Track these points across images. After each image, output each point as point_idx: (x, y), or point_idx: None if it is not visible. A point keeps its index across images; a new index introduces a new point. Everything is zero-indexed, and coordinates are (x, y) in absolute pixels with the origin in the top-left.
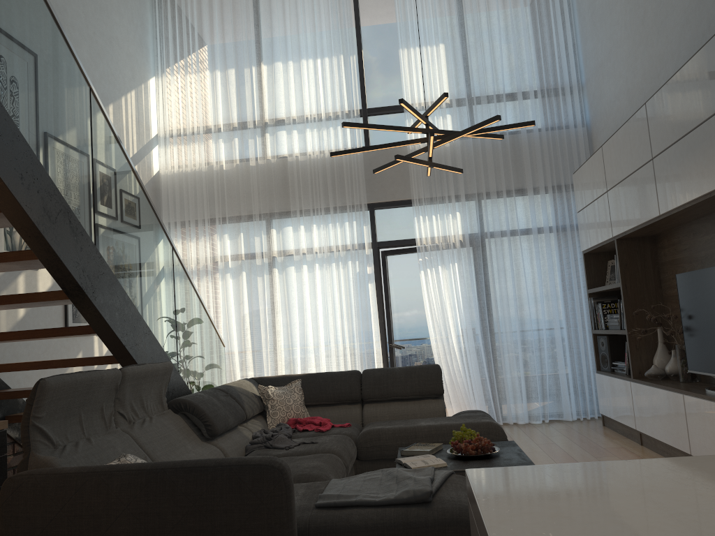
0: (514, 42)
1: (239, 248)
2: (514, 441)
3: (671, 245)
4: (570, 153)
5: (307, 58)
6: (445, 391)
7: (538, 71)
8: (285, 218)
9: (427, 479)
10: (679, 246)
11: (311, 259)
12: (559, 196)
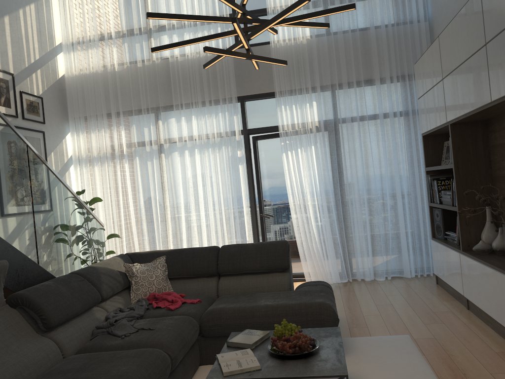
0: None
1: (132, 138)
2: (358, 301)
3: (502, 129)
4: (414, 46)
5: None
6: (302, 256)
7: None
8: (169, 111)
9: None
10: None
11: (191, 146)
12: (403, 85)
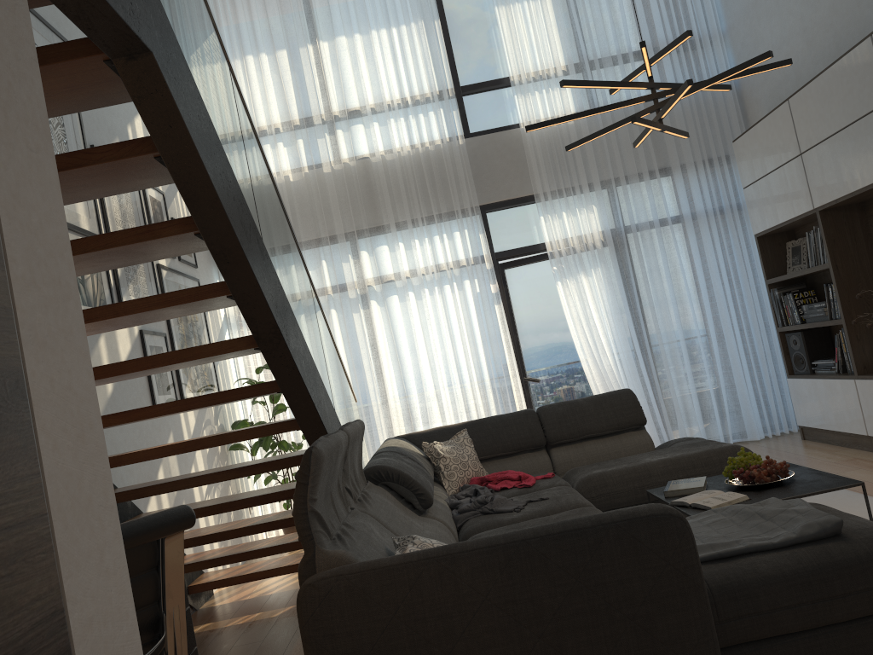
0: None
1: (324, 280)
2: None
3: None
4: (718, 119)
5: (379, 28)
6: None
7: (668, 21)
8: (376, 236)
9: (815, 508)
10: None
11: (419, 283)
12: (711, 172)
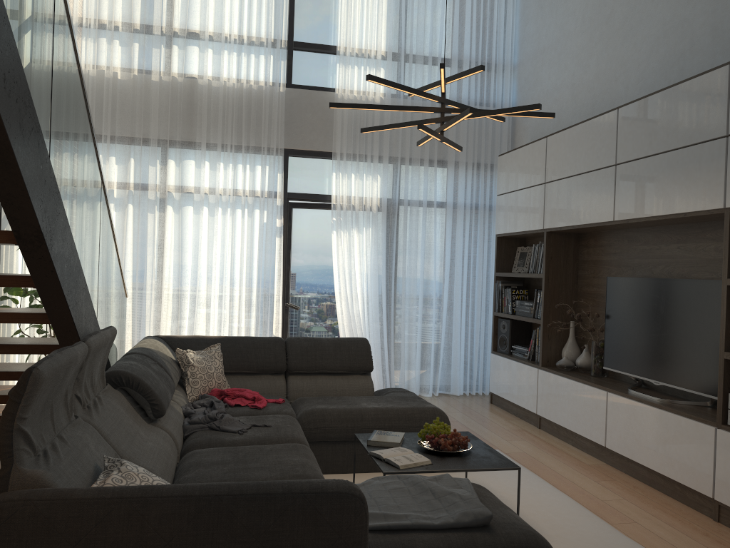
0: (458, 5)
1: (128, 176)
2: None
3: (598, 246)
4: (493, 133)
5: None
6: None
7: (475, 42)
8: (186, 150)
9: (475, 497)
10: (608, 248)
11: (215, 202)
12: (476, 174)
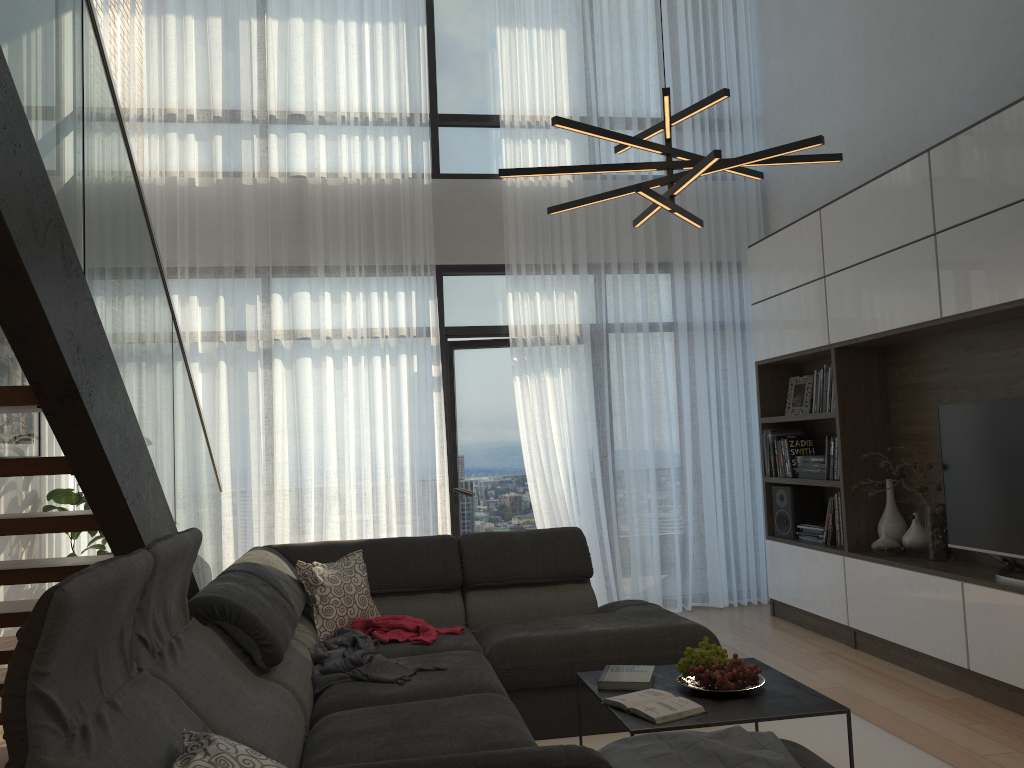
0: (668, 42)
1: (217, 322)
2: None
3: (917, 362)
4: (735, 217)
5: (348, 18)
6: None
7: (697, 91)
8: (297, 278)
9: (794, 763)
10: (933, 363)
11: (342, 348)
12: (717, 278)
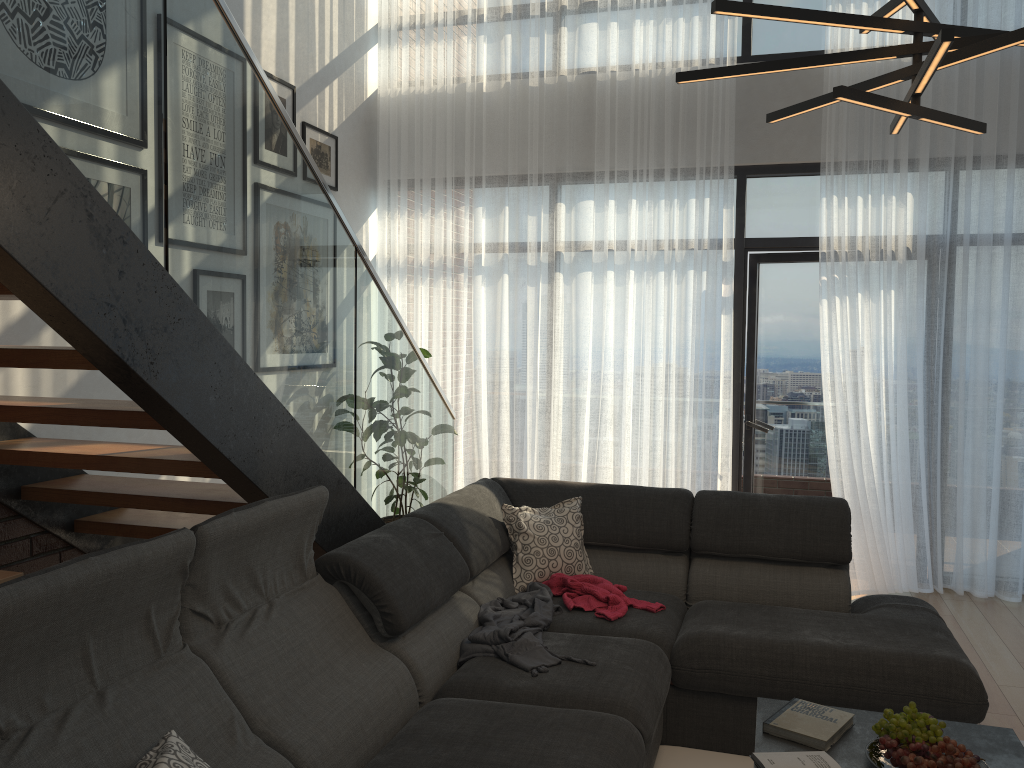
0: None
1: (501, 234)
2: (971, 644)
3: None
4: None
5: None
6: None
7: None
8: (583, 185)
9: None
10: None
11: (623, 263)
12: None
